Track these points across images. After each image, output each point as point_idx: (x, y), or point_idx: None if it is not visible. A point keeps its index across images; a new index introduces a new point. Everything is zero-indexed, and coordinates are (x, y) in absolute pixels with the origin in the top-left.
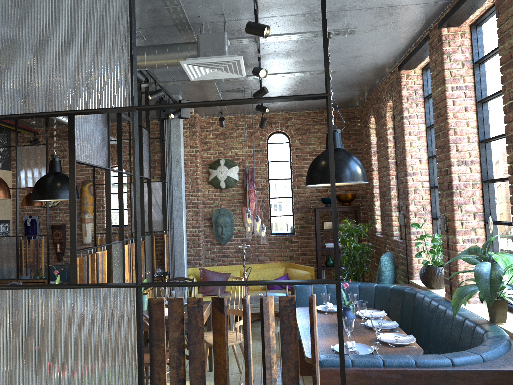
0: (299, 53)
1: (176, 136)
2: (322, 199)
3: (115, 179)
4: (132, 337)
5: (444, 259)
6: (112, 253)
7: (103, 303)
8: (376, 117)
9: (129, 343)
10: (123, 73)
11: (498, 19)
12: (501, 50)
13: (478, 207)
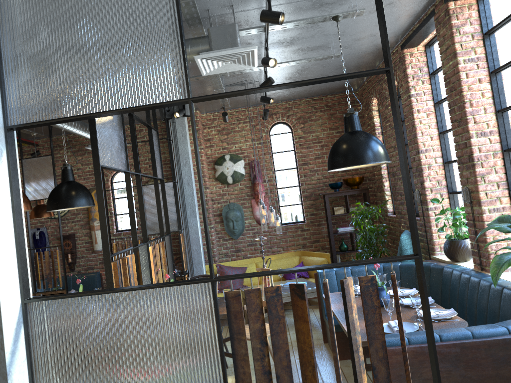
0: (304, 40)
1: (182, 134)
2: (330, 185)
3: (121, 184)
4: (211, 332)
5: (469, 231)
6: (139, 256)
7: (178, 301)
8: (379, 98)
9: (209, 339)
10: (176, 66)
11: None
12: None
13: (500, 176)
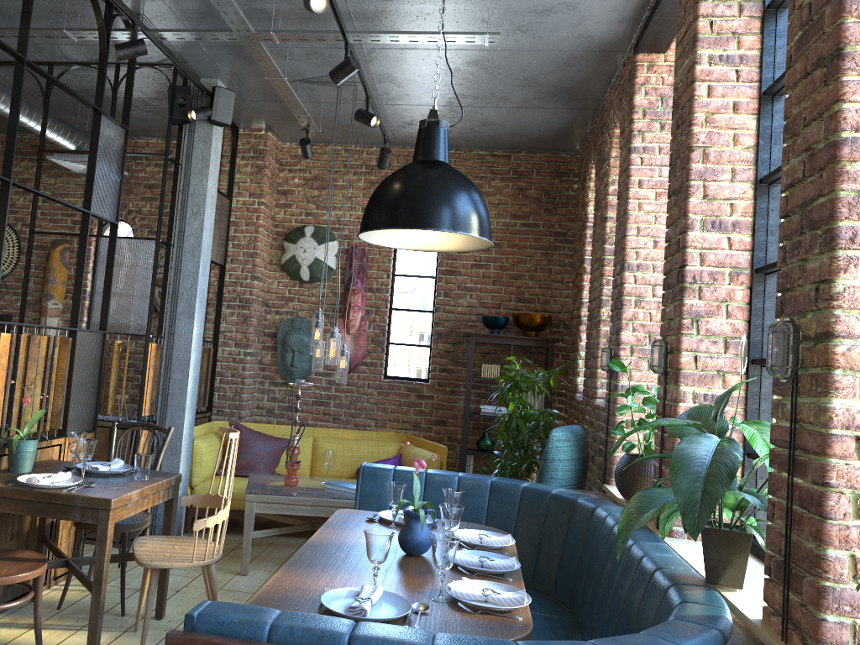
0: None
1: (202, 157)
2: (484, 320)
3: None
4: None
5: (655, 438)
6: None
7: None
8: (597, 162)
9: None
10: None
11: None
12: None
13: (736, 326)
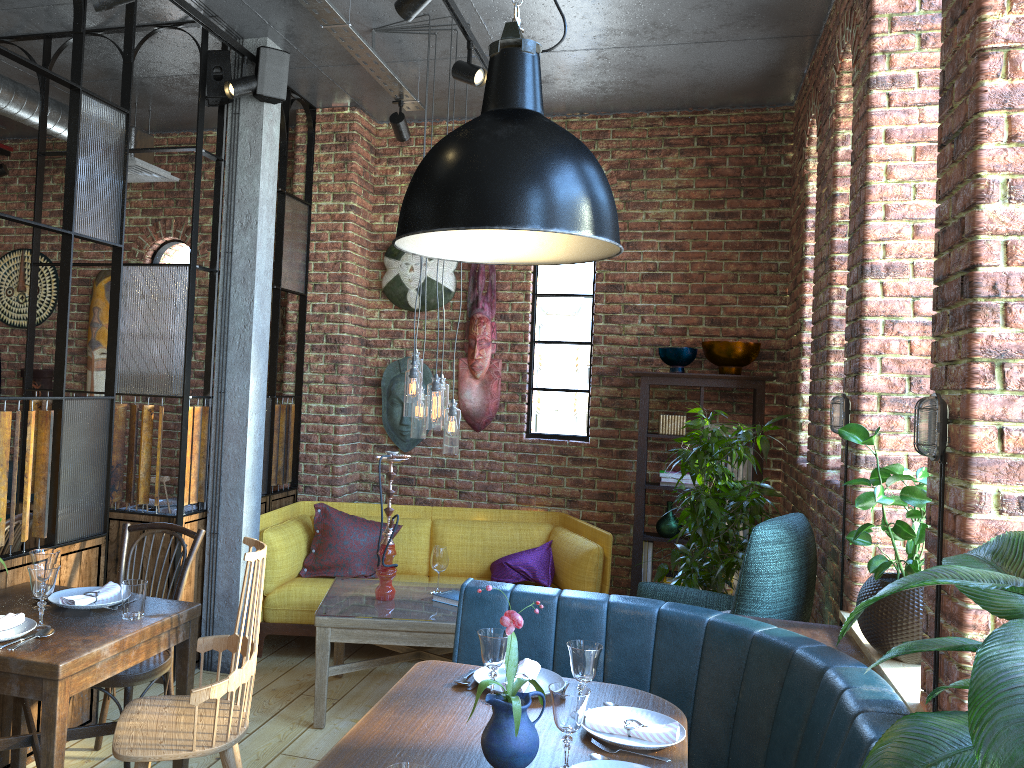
0: None
1: (251, 148)
2: (661, 353)
3: None
4: None
5: (927, 565)
6: None
7: None
8: (819, 114)
9: None
10: None
11: None
12: None
13: None
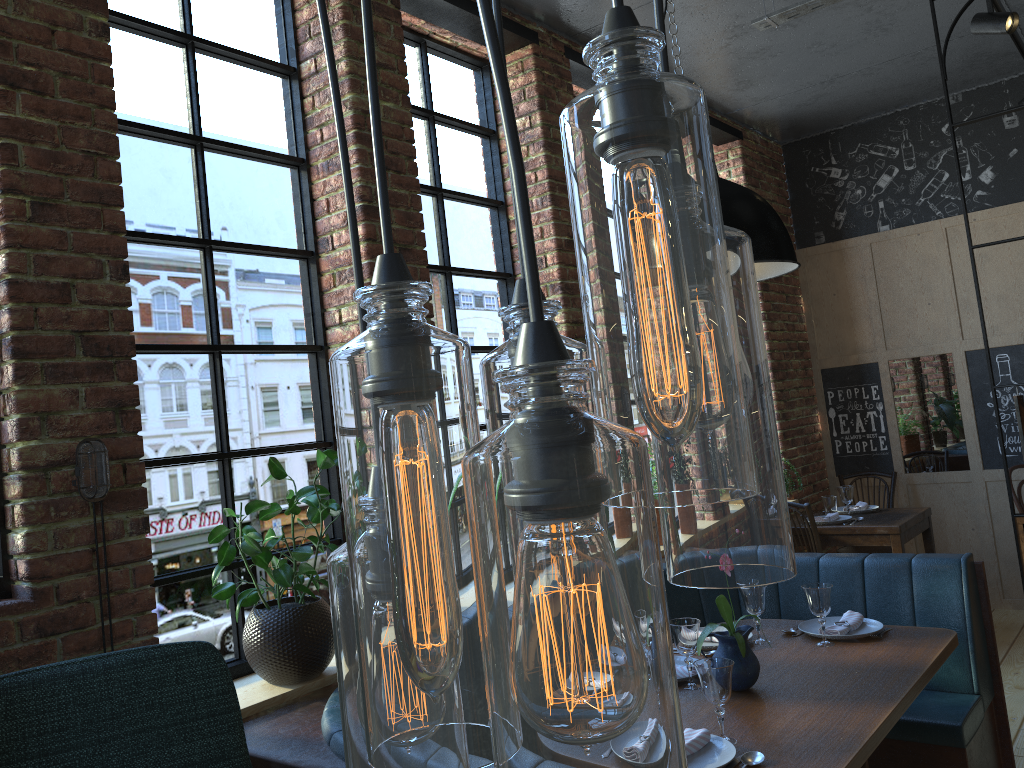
0: None
1: None
2: None
3: None
4: None
5: None
6: None
7: None
8: None
9: None
10: None
11: (546, 115)
12: (552, 159)
13: None
